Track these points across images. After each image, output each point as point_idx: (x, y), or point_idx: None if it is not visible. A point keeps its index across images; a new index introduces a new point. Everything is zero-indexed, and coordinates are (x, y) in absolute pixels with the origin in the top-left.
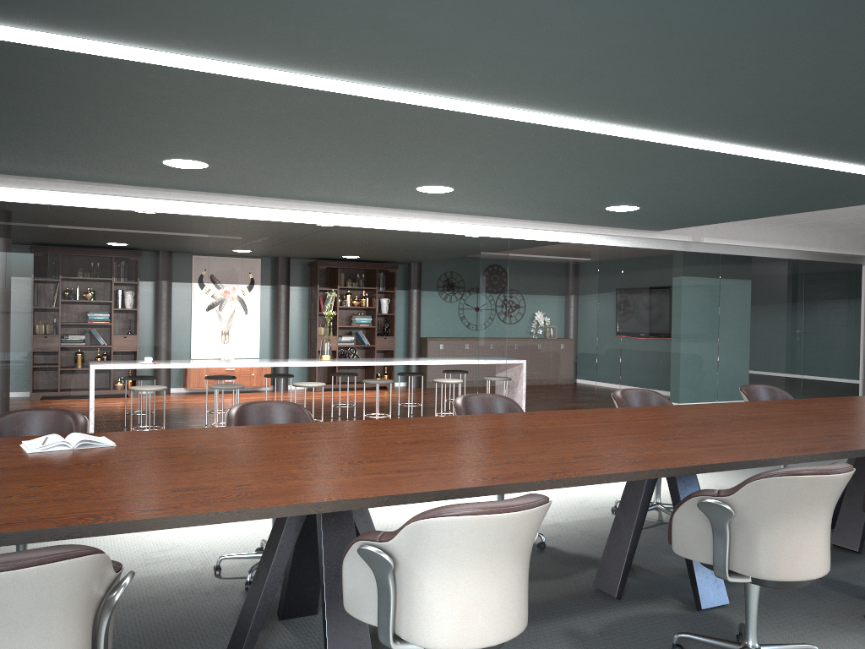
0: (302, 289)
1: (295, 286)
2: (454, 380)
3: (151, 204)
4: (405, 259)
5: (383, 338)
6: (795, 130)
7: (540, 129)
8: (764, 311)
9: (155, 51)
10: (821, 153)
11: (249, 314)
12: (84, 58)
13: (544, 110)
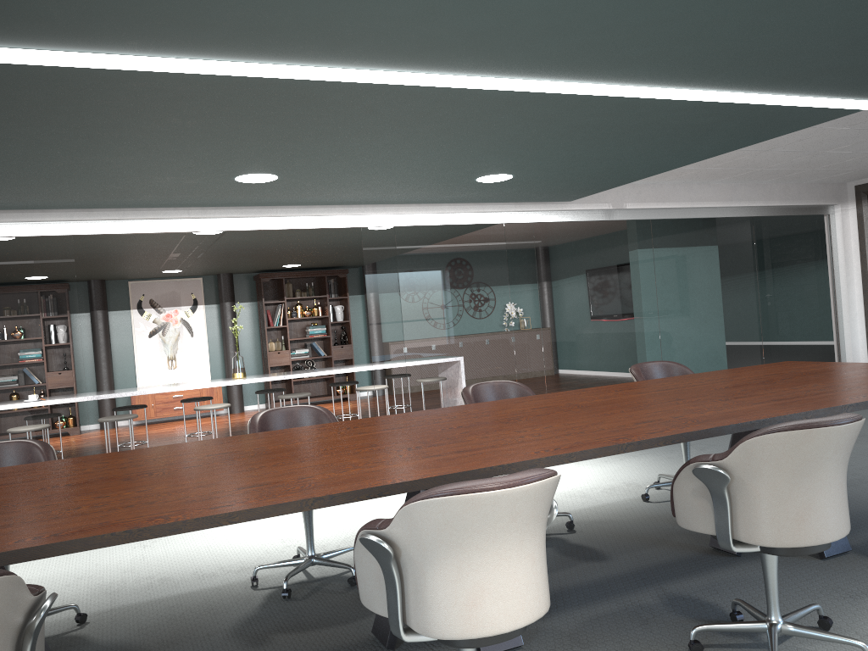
0: (251, 304)
1: (242, 302)
2: None
3: None
4: (350, 262)
5: (340, 347)
6: (560, 48)
7: (256, 84)
8: (709, 277)
9: None
10: (631, 78)
11: (195, 336)
12: None
13: (221, 55)
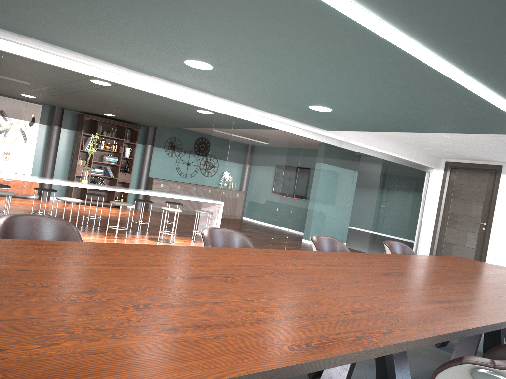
0: (70, 132)
1: (65, 128)
2: (176, 210)
3: None
4: (147, 123)
5: (124, 174)
6: None
7: (323, 15)
8: (375, 191)
9: None
10: (497, 86)
11: (27, 143)
12: None
13: None
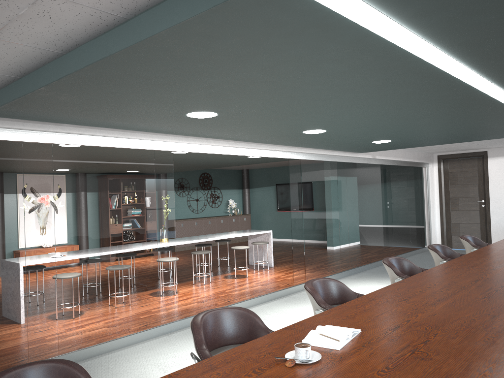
0: None
1: None
2: (245, 247)
3: (121, 142)
4: None
5: None
6: None
7: (476, 100)
8: (396, 194)
9: (424, 40)
10: None
11: None
12: (360, 41)
13: None
